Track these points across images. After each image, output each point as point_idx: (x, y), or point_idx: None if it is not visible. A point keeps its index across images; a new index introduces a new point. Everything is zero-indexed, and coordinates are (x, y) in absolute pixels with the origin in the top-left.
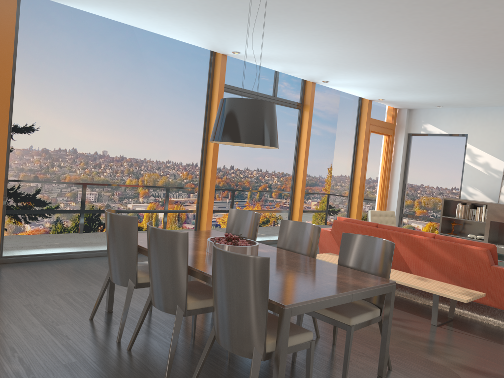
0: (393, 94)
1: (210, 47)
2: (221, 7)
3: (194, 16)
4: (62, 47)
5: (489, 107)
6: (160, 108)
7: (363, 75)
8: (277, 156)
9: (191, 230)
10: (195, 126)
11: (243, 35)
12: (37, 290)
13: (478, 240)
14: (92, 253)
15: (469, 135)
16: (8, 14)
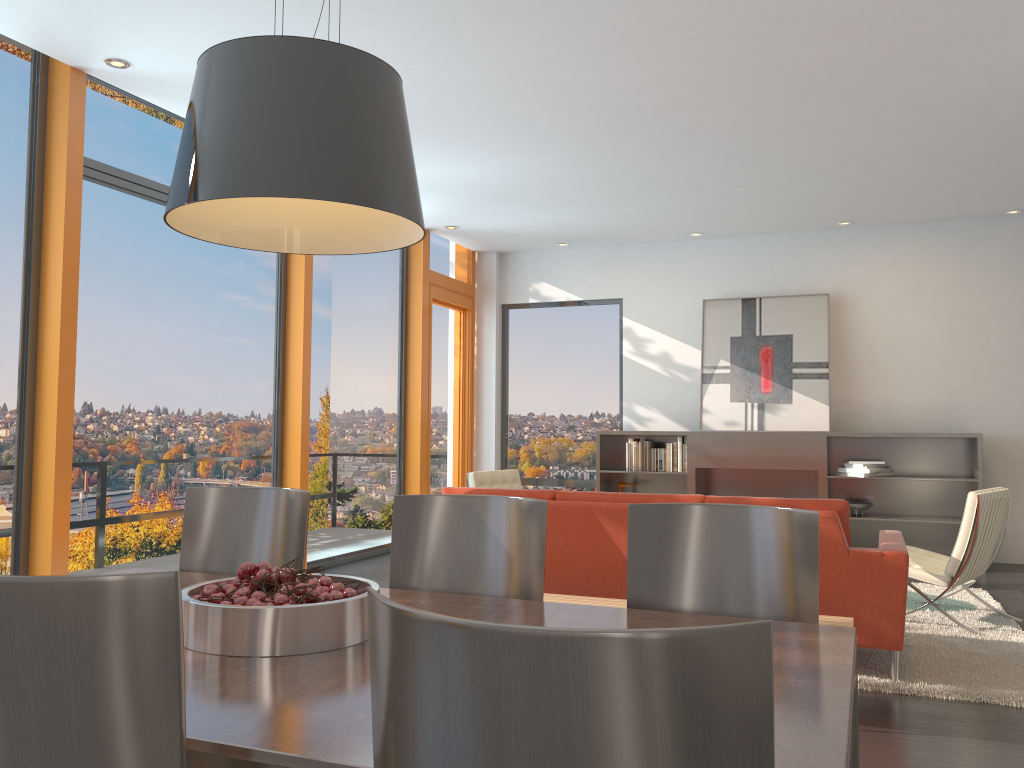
0: (483, 212)
1: (36, 39)
2: None
3: None
4: None
5: (657, 243)
6: None
7: (439, 154)
8: (236, 358)
9: None
10: None
11: None
12: None
13: None
14: None
15: (626, 299)
16: None
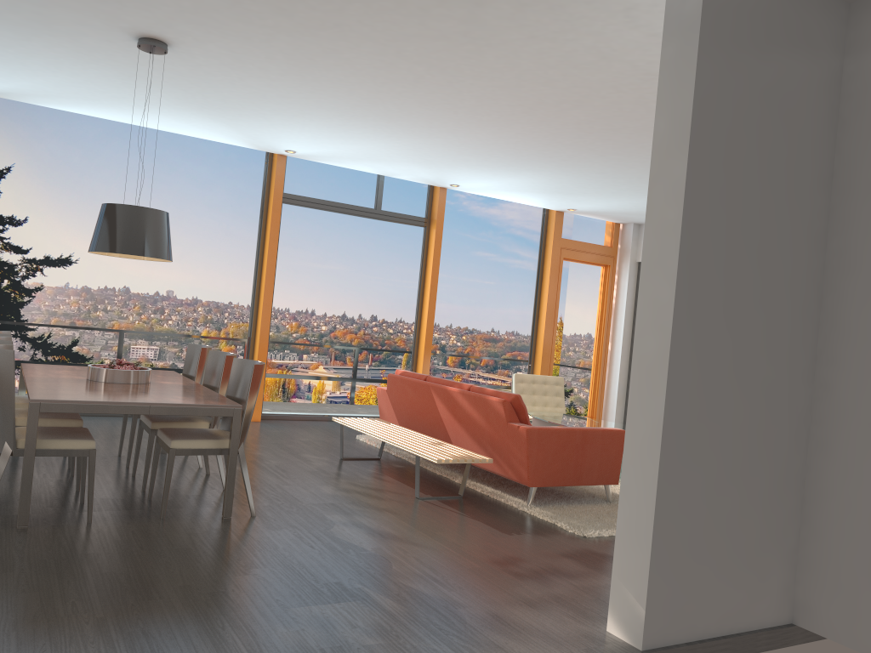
0: (573, 201)
1: (254, 147)
2: (195, 99)
3: (185, 111)
4: (49, 156)
5: None
6: (188, 228)
7: (484, 174)
8: (386, 294)
9: None
10: (242, 251)
11: (265, 129)
12: None
13: None
14: None
15: None
16: None
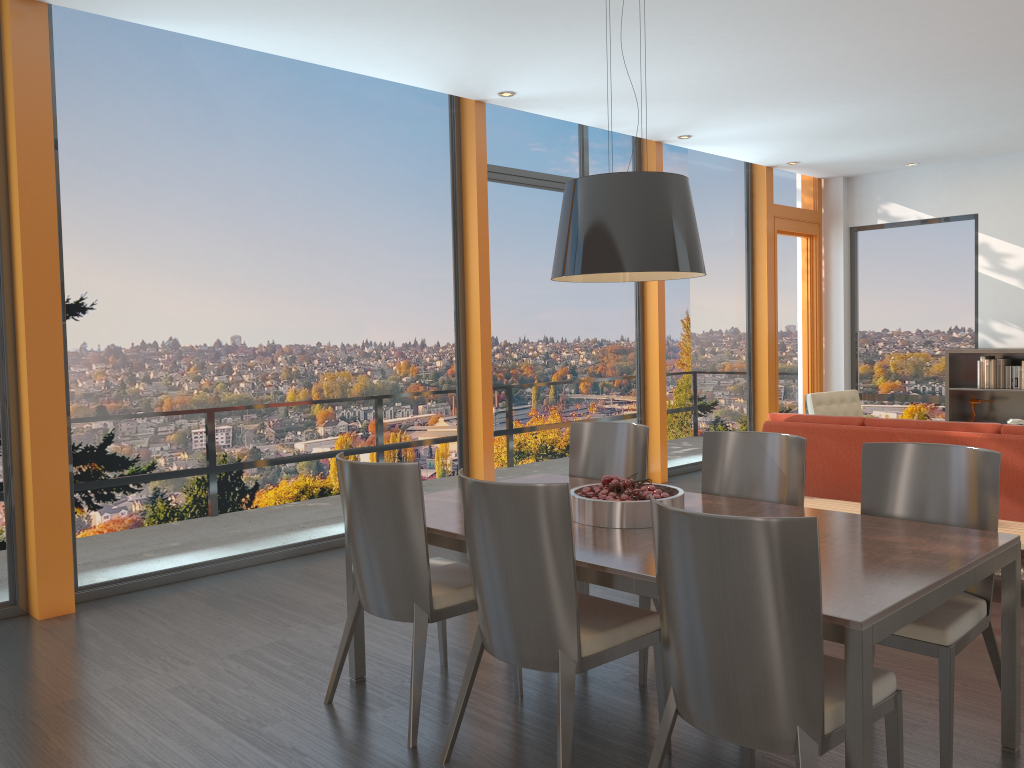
0: (821, 149)
1: (452, 89)
2: None
3: (431, 21)
4: (150, 118)
5: (1017, 153)
6: (363, 229)
7: (769, 113)
8: (603, 304)
9: (453, 481)
10: (436, 259)
11: (532, 51)
12: (182, 652)
13: None
14: (262, 556)
15: (982, 215)
16: (33, 58)
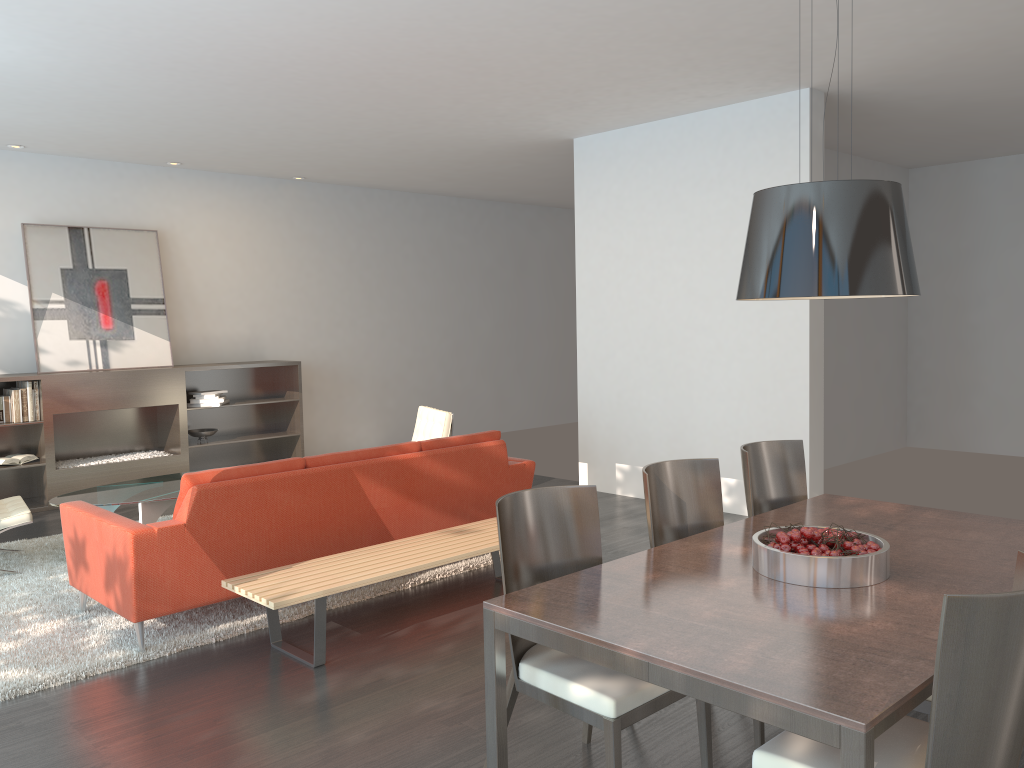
0: None
1: None
2: None
3: None
4: None
5: None
6: None
7: None
8: None
9: None
10: None
11: None
12: None
13: (34, 466)
14: None
15: None
16: None
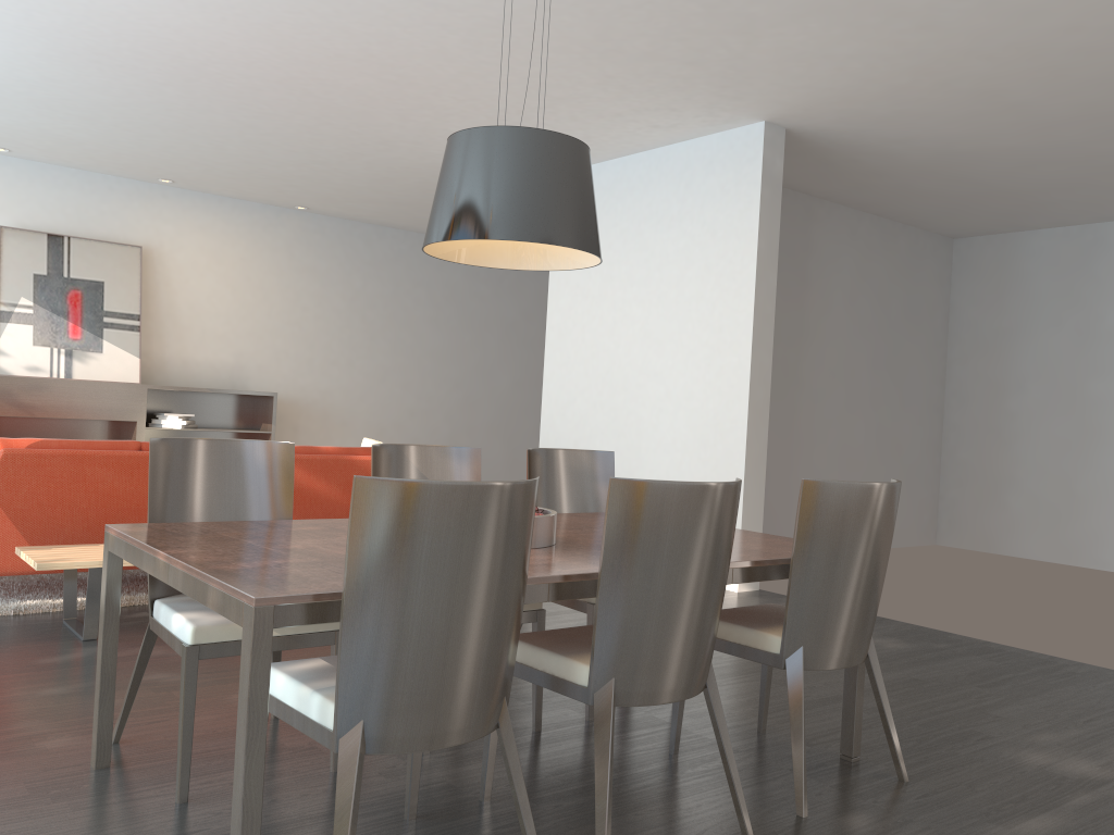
0: None
1: None
2: None
3: None
4: None
5: None
6: None
7: None
8: None
9: None
10: None
11: None
12: None
13: None
14: None
15: None
16: None
